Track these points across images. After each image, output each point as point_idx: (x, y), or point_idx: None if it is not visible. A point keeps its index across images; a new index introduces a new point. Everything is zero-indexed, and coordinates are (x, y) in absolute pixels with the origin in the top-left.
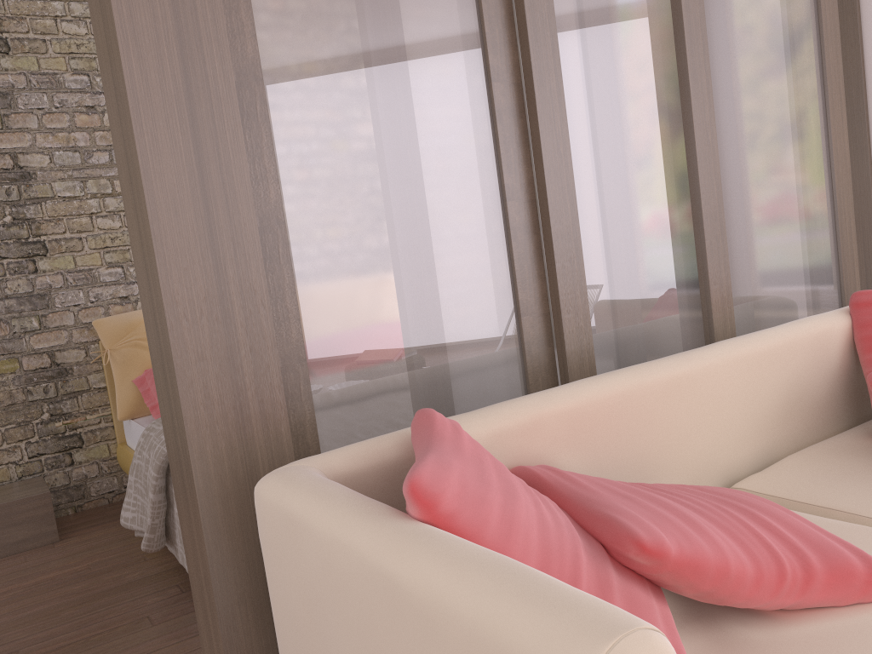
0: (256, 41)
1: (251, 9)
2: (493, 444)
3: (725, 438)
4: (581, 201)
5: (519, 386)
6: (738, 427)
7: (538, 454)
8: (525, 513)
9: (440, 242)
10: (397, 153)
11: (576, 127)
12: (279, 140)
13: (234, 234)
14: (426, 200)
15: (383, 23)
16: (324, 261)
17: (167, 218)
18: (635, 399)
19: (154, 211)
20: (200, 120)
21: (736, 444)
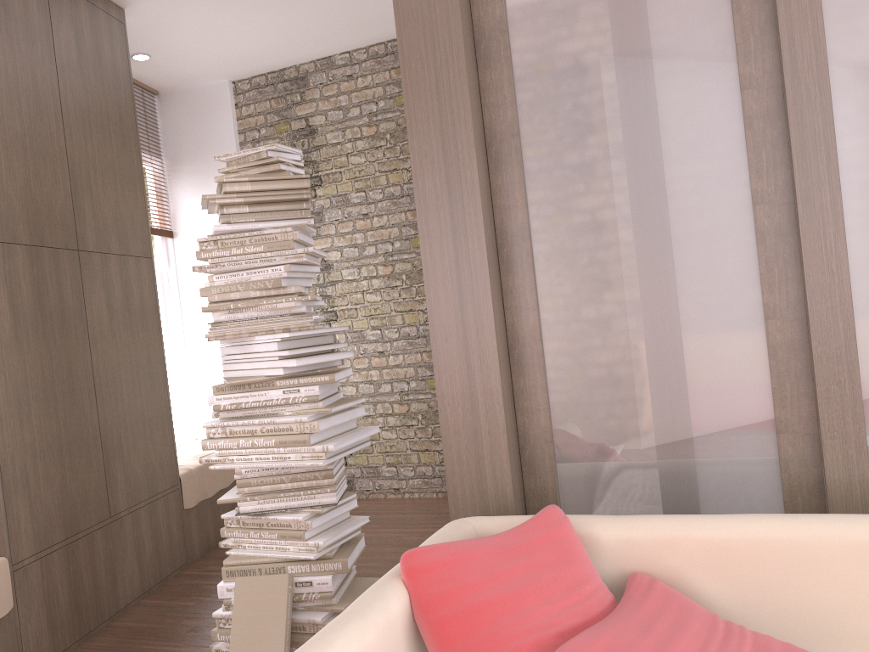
0: (525, 210)
1: (523, 188)
2: (620, 548)
3: None
4: (865, 320)
5: (774, 500)
6: None
7: (670, 569)
8: (504, 602)
9: (685, 357)
10: (643, 281)
11: (863, 240)
12: (541, 279)
13: (481, 354)
14: (671, 320)
15: (636, 173)
16: (572, 369)
17: (441, 343)
18: (808, 550)
19: (434, 339)
20: (463, 280)
21: None
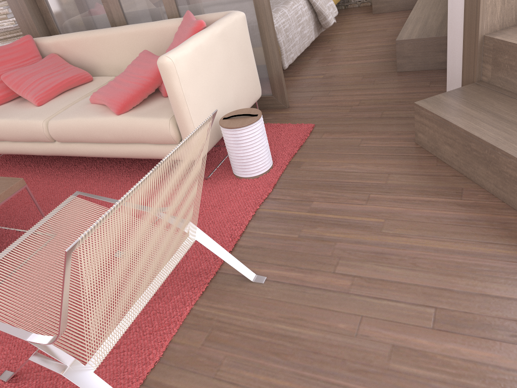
0: None
1: None
2: (48, 46)
3: (123, 60)
4: None
5: (110, 26)
6: (128, 57)
7: (61, 51)
8: None
9: None
10: None
11: None
12: None
13: None
14: None
15: None
16: None
17: None
18: (85, 41)
19: None
20: None
21: (128, 63)
